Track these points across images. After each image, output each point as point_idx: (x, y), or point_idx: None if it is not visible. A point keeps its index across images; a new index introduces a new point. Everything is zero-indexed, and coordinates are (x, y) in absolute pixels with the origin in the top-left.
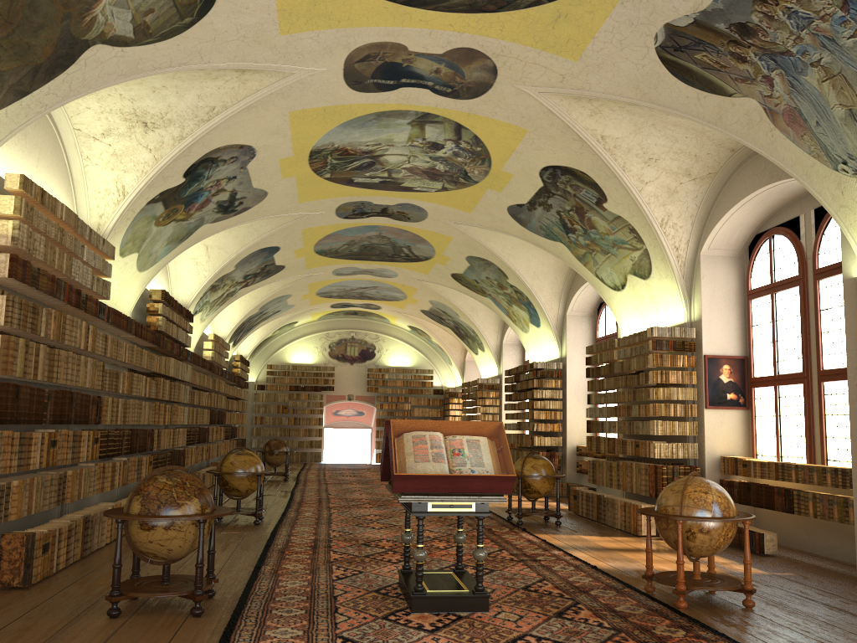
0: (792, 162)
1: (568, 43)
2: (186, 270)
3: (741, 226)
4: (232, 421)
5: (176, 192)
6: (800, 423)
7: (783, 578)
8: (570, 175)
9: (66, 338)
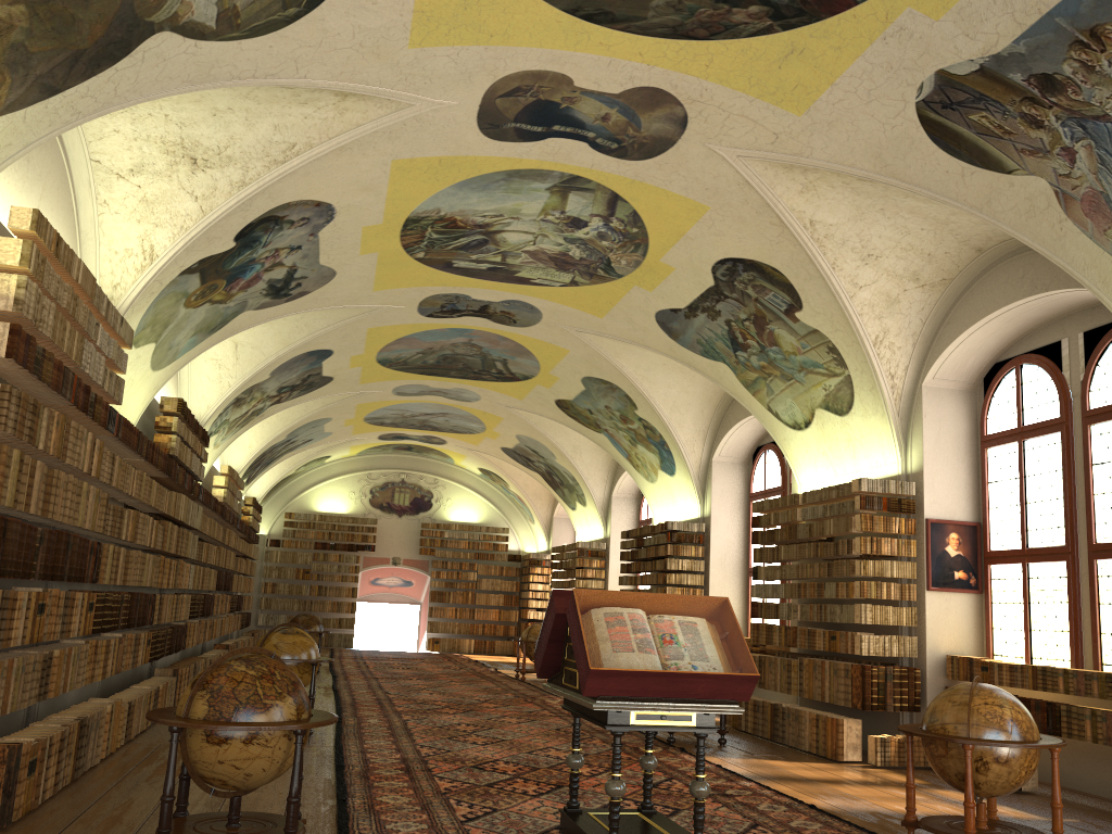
0: (1084, 264)
1: (795, 89)
2: (203, 374)
3: (979, 351)
4: (239, 588)
5: (219, 262)
6: (1060, 613)
7: (1070, 827)
8: (755, 272)
9: (68, 455)
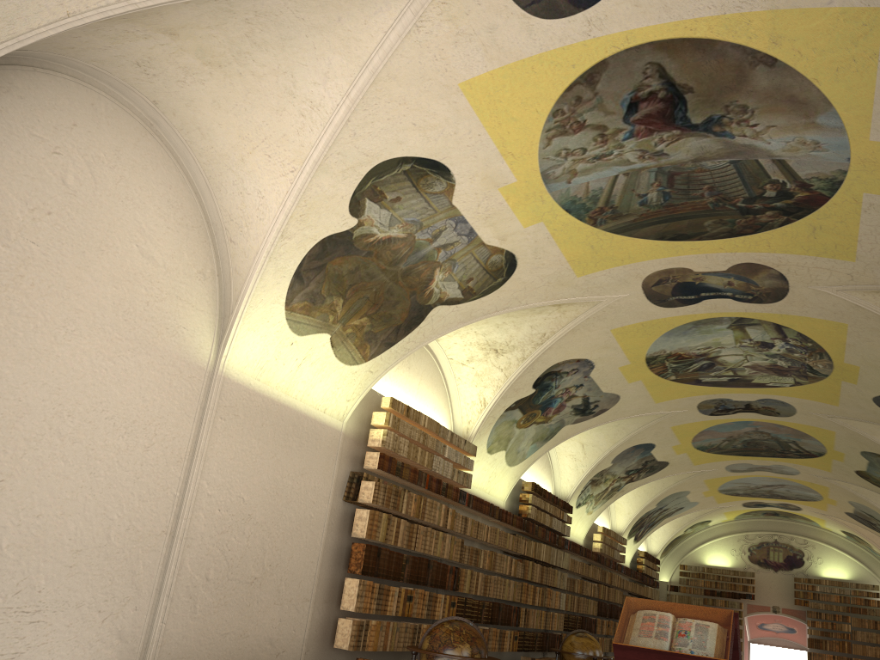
0: None
1: (837, 247)
2: (566, 465)
3: None
4: None
5: (529, 400)
6: None
7: None
8: None
9: (425, 516)
